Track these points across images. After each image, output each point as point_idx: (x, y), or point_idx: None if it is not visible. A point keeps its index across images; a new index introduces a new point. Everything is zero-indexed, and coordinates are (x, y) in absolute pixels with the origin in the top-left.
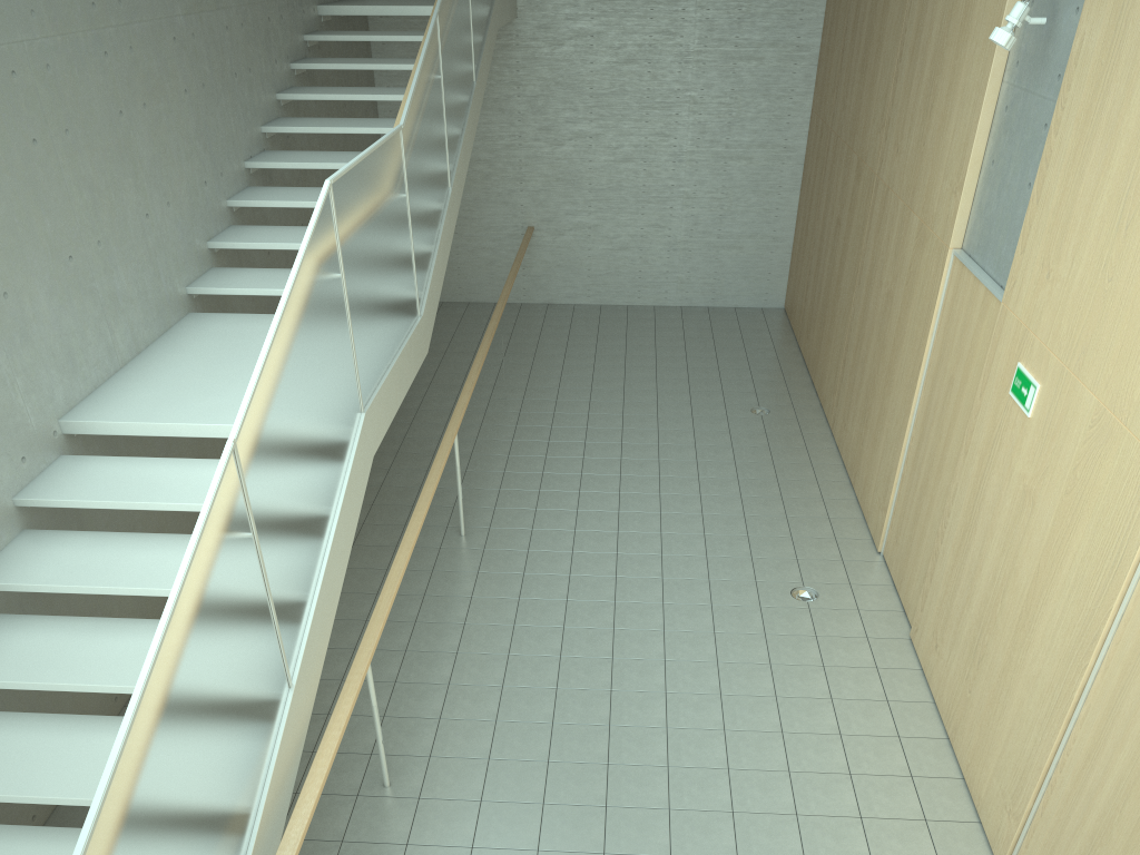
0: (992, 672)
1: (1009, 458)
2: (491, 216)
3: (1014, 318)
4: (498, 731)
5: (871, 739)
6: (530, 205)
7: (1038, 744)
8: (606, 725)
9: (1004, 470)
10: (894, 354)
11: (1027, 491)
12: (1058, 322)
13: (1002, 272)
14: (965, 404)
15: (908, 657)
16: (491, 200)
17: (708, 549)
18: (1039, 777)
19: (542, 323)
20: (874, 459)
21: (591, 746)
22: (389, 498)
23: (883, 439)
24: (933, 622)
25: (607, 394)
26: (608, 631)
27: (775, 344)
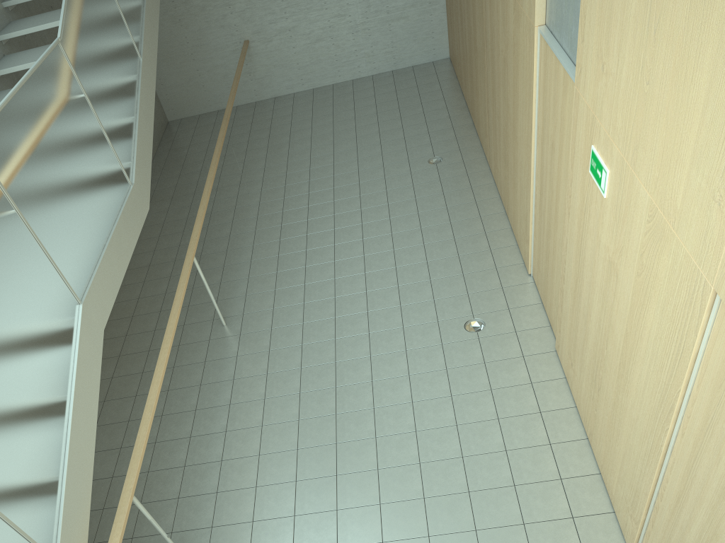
0: (607, 402)
1: (596, 228)
2: (215, 39)
3: (585, 103)
4: (258, 496)
5: (529, 451)
6: (241, 23)
7: (643, 474)
8: (334, 475)
9: (595, 238)
10: (515, 114)
11: (611, 262)
12: (614, 115)
13: (574, 52)
14: (564, 169)
15: (555, 368)
16: (212, 27)
17: (401, 299)
18: (646, 500)
19: (271, 116)
20: (516, 198)
21: (324, 496)
22: (171, 303)
23: (519, 184)
24: (567, 345)
25: (321, 172)
26: (332, 390)
27: (444, 94)
